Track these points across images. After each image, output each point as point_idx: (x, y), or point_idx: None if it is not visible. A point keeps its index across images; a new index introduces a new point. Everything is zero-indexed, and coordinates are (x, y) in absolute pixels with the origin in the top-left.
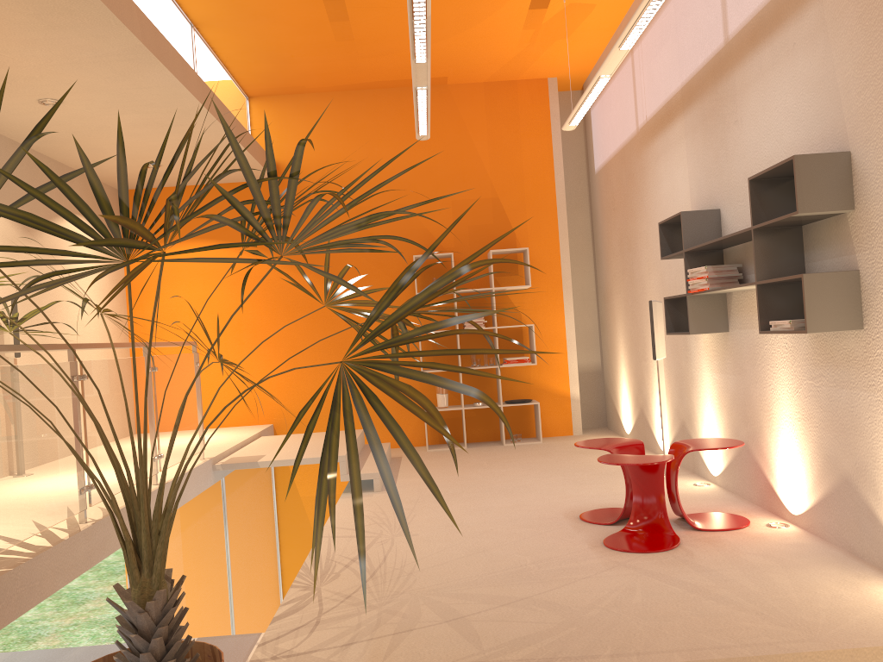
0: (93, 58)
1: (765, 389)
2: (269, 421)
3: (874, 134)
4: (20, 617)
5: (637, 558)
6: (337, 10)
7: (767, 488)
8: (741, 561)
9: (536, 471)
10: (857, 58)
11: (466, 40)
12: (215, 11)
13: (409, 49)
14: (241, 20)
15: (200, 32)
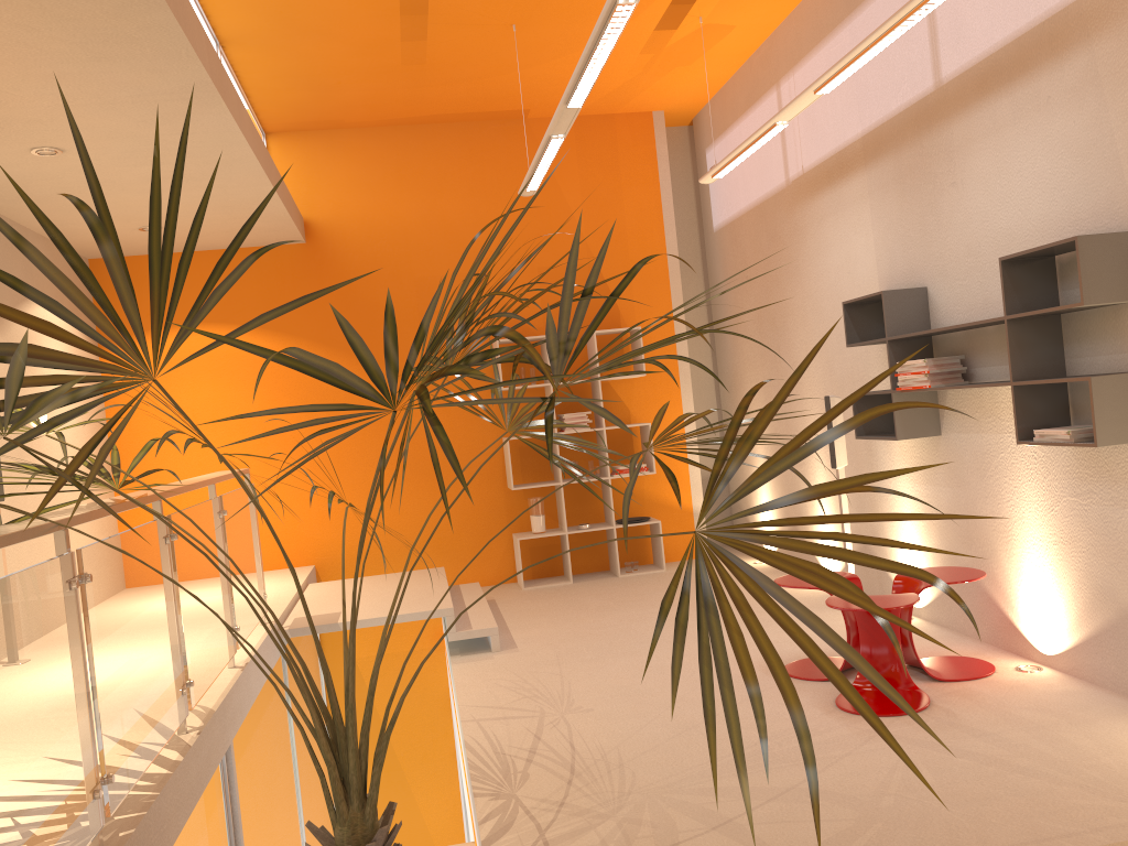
0: (135, 97)
1: (1000, 505)
2: (309, 561)
3: None
4: None
5: (892, 724)
6: (415, 27)
7: (1004, 623)
8: (1017, 719)
9: None
10: None
11: (566, 66)
12: (253, 26)
13: (492, 76)
14: (285, 37)
15: (225, 51)
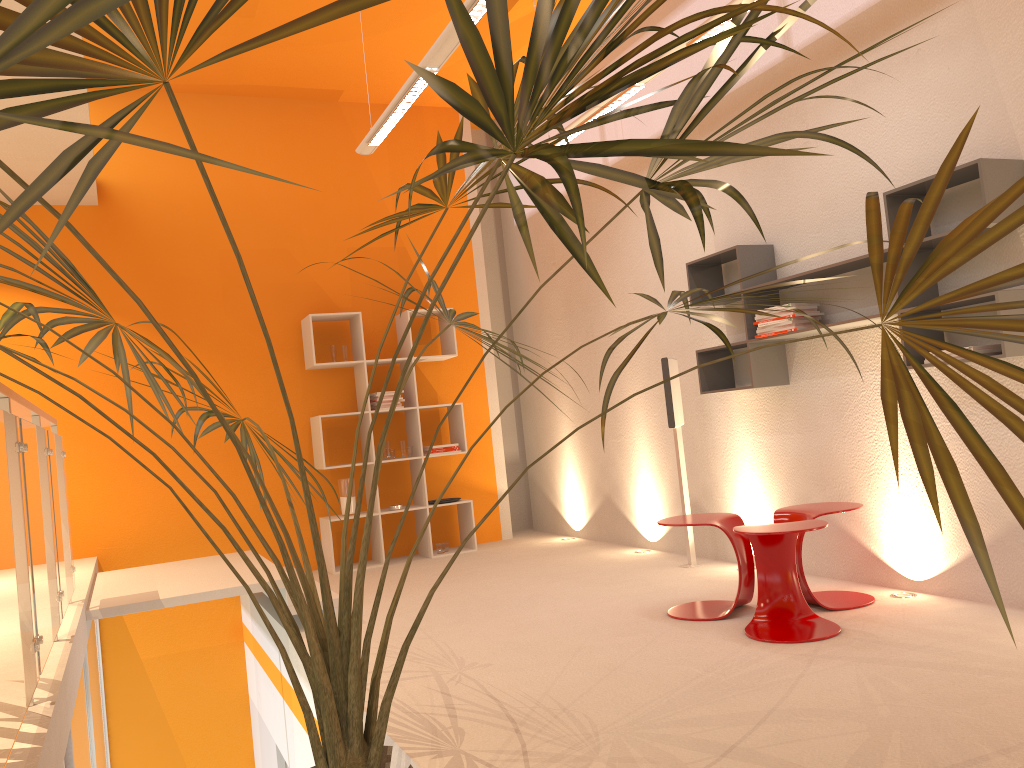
0: None
1: (861, 442)
2: (91, 552)
3: None
4: None
5: (821, 647)
6: None
7: (865, 557)
8: (936, 633)
9: (525, 579)
10: None
11: (393, 41)
12: None
13: (317, 43)
14: None
15: None
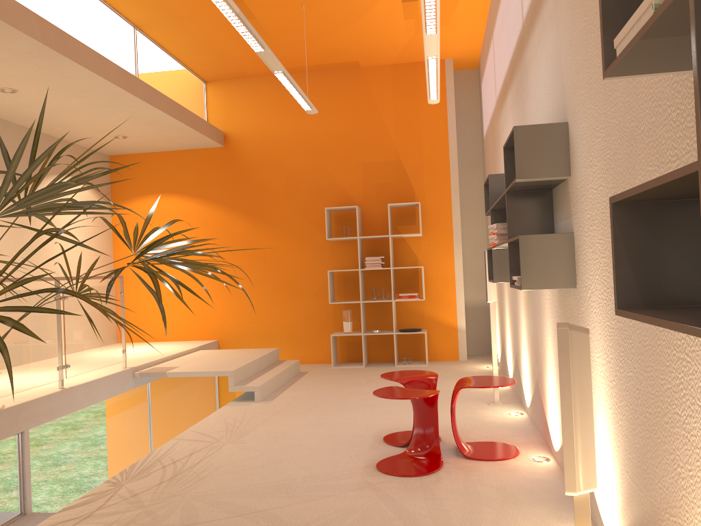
0: (14, 56)
1: (543, 335)
2: (215, 337)
3: (576, 106)
4: None
5: (389, 481)
6: (242, 10)
7: (545, 423)
8: (472, 492)
9: None
10: (568, 35)
11: (360, 30)
12: (147, 15)
13: (315, 39)
14: (171, 21)
15: (144, 32)
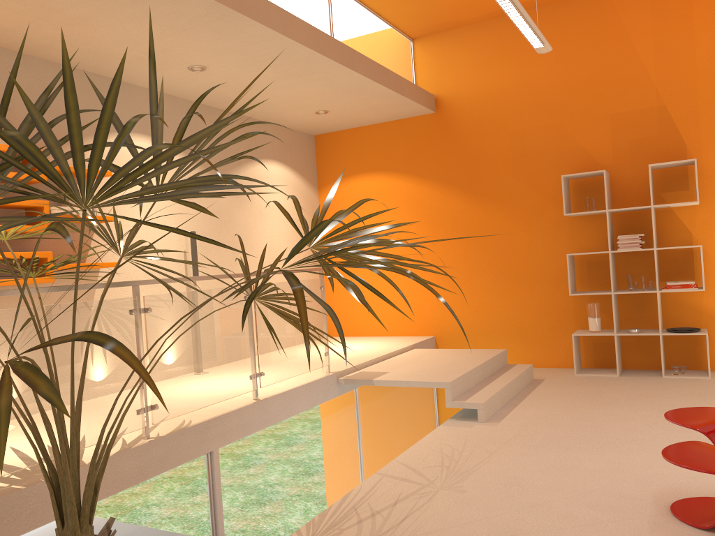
0: (191, 22)
1: None
2: (431, 333)
3: None
4: (43, 527)
5: None
6: None
7: None
8: None
9: None
10: None
11: None
12: None
13: None
14: None
15: None
